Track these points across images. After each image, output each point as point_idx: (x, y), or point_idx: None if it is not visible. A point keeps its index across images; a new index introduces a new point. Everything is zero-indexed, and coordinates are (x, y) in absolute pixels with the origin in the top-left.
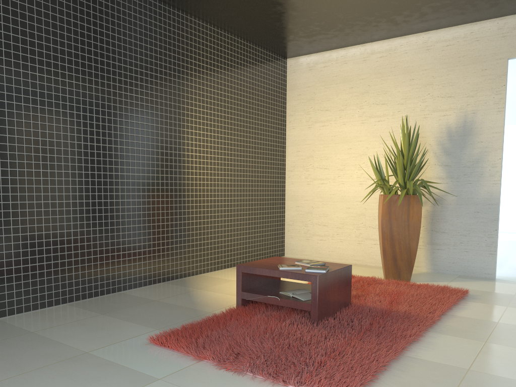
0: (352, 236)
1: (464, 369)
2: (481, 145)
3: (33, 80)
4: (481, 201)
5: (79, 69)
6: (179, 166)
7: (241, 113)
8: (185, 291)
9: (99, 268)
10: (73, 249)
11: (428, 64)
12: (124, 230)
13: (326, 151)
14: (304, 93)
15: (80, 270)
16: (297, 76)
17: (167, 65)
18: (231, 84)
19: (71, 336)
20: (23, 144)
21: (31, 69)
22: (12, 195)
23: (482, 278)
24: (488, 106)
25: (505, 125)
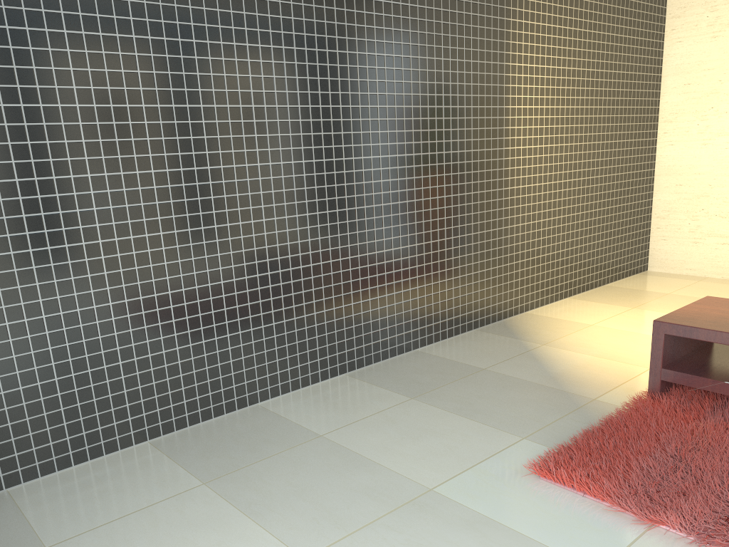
0: None
1: None
2: None
3: None
4: None
5: None
6: (499, 131)
7: (595, 23)
8: (523, 349)
9: (387, 315)
10: (352, 287)
11: None
12: (421, 250)
13: None
14: None
15: (363, 321)
16: None
17: None
18: None
19: (387, 448)
20: (276, 119)
21: None
22: (266, 207)
23: None
24: None
25: None
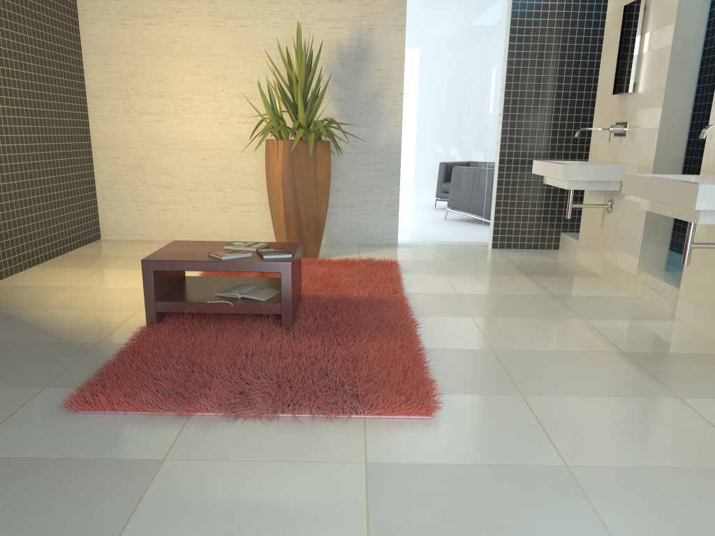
0: (214, 202)
1: (490, 350)
2: (380, 74)
3: None
4: (381, 148)
5: None
6: None
7: None
8: (5, 316)
9: None
10: None
11: None
12: None
13: (158, 67)
14: None
15: None
16: None
17: None
18: None
19: None
20: None
21: None
22: None
23: (385, 245)
24: (387, 21)
25: (406, 50)
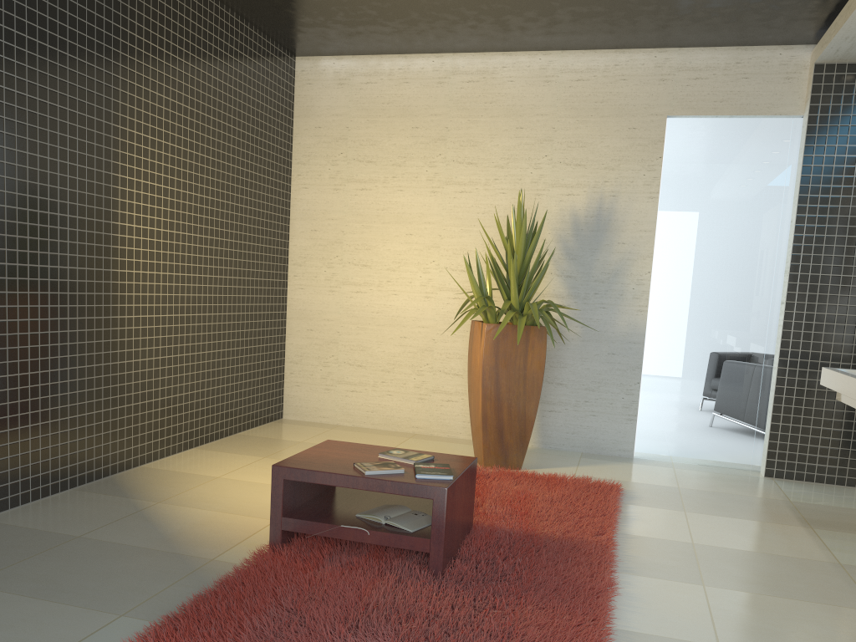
0: (410, 386)
1: None
2: (623, 248)
3: None
4: (619, 337)
5: None
6: (106, 249)
7: (219, 151)
8: (133, 509)
9: None
10: None
11: (547, 107)
12: None
13: (366, 235)
14: (328, 126)
15: None
16: (315, 93)
17: (85, 35)
18: (203, 93)
19: None
20: None
21: None
22: None
23: (617, 457)
24: (636, 187)
25: (658, 221)
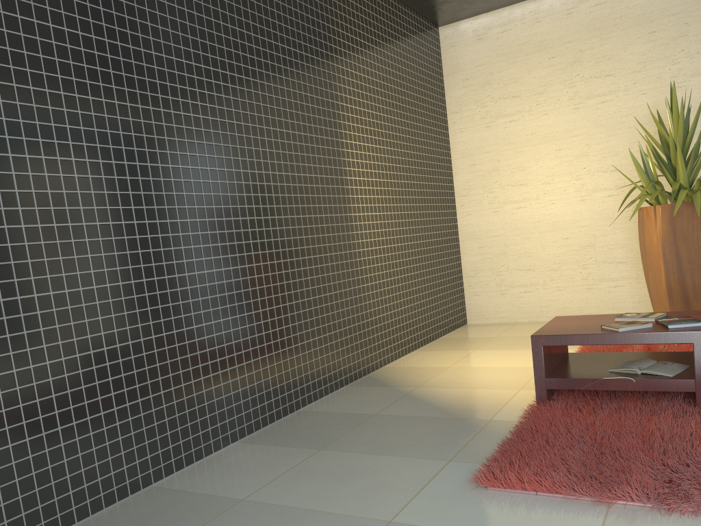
0: (577, 279)
1: None
2: None
3: (149, 63)
4: None
5: (206, 45)
6: (343, 199)
7: (400, 112)
8: (401, 393)
9: (269, 376)
10: (234, 349)
11: (677, 6)
12: (292, 309)
13: (519, 158)
14: (474, 76)
15: (248, 383)
16: (459, 52)
17: (311, 37)
18: (385, 68)
19: (321, 496)
20: (149, 177)
21: (144, 45)
22: (146, 267)
23: None
24: None
25: None
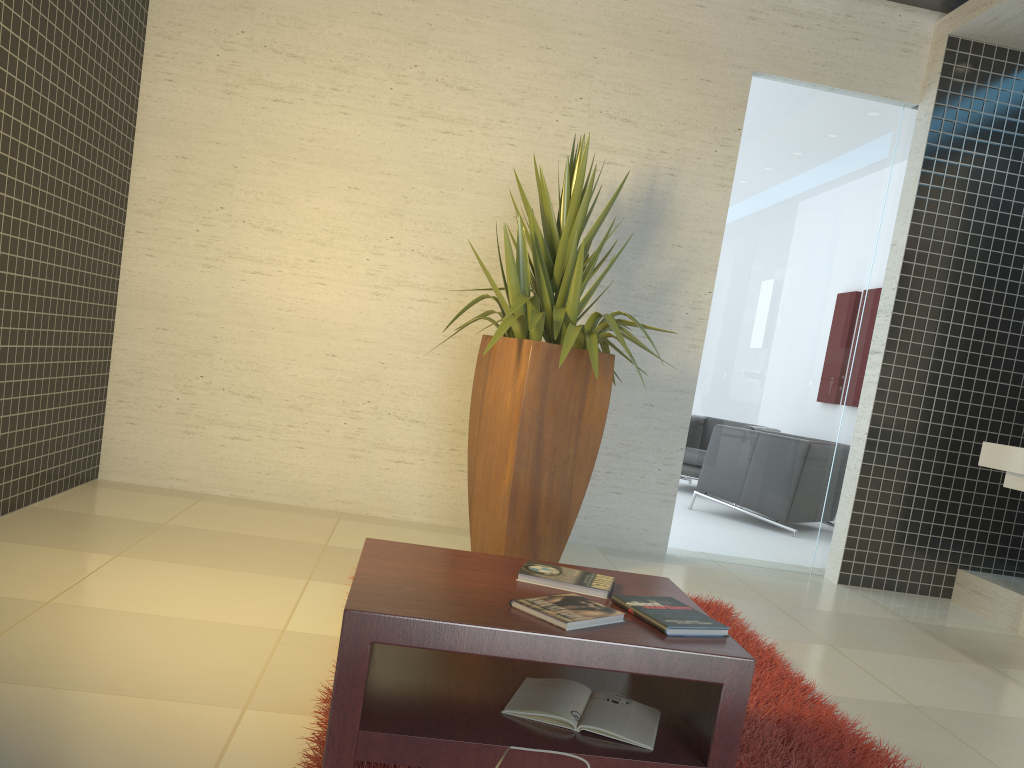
0: (337, 436)
1: None
2: (679, 254)
3: None
4: (662, 381)
5: None
6: None
7: None
8: None
9: None
10: None
11: (589, 23)
12: None
13: (278, 179)
14: None
15: None
16: None
17: None
18: None
19: None
20: None
21: None
22: None
23: (646, 554)
24: (703, 167)
25: (727, 221)
